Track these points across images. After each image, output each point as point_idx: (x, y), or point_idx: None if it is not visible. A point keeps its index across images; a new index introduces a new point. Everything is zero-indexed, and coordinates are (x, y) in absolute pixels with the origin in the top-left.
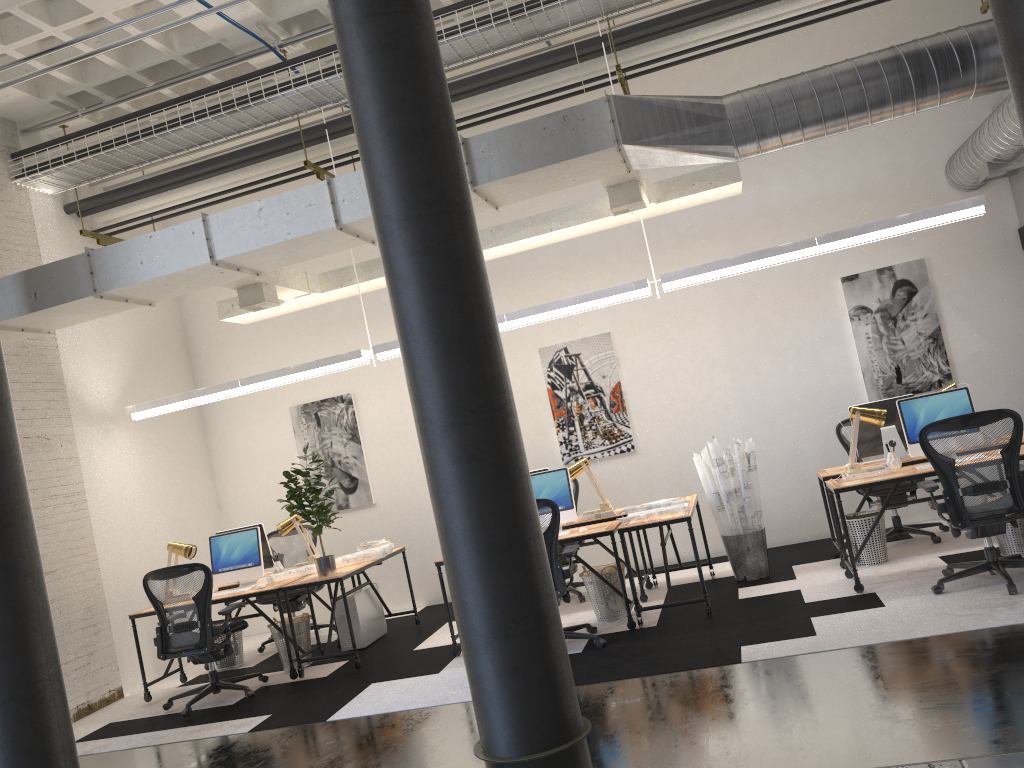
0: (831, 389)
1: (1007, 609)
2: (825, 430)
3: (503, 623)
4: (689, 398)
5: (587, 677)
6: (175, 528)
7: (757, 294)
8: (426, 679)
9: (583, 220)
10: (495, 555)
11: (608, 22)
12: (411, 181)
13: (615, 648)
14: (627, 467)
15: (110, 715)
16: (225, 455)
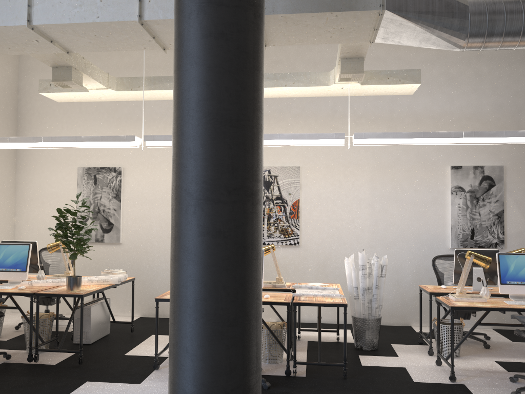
0: (429, 233)
1: None
2: (420, 258)
3: (214, 392)
4: (340, 219)
5: None
6: None
7: (397, 164)
8: (129, 388)
9: (309, 84)
10: (220, 327)
11: None
12: None
13: (277, 392)
14: (291, 255)
15: None
16: (26, 189)
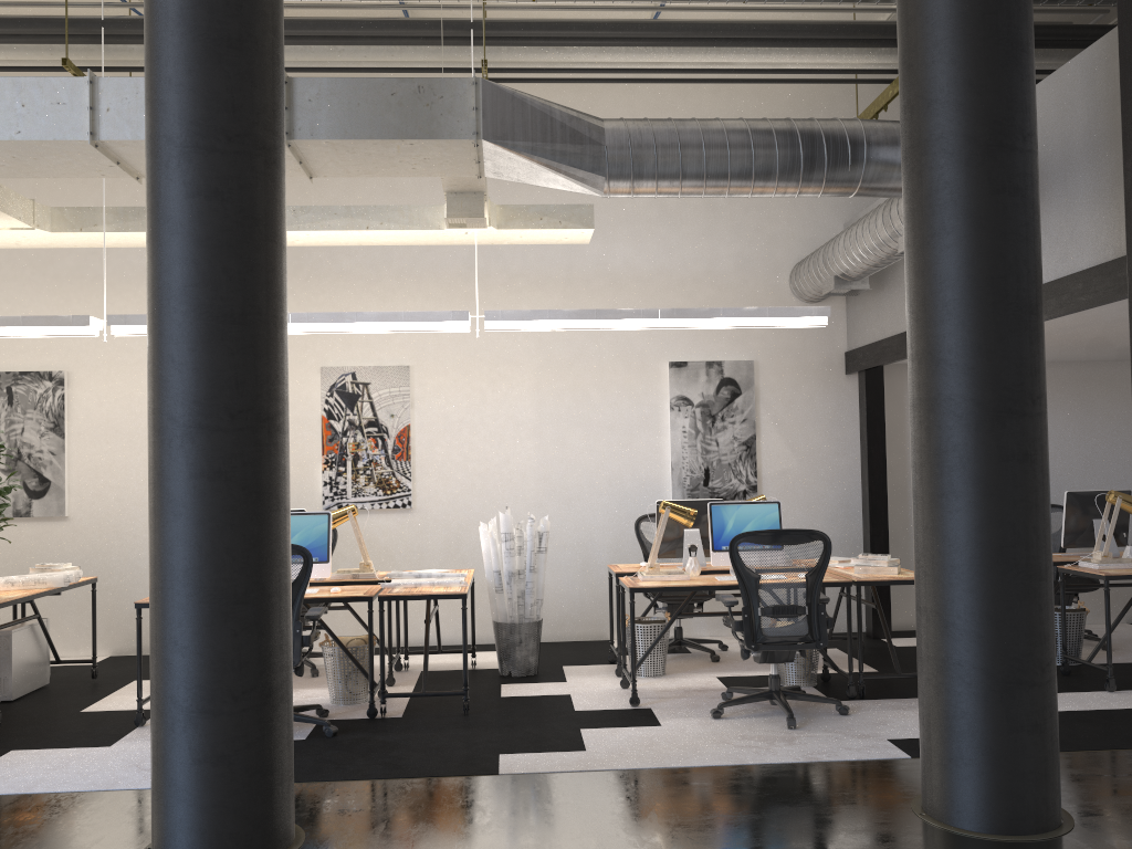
0: (637, 479)
1: (786, 744)
2: (622, 522)
3: (216, 695)
4: (484, 459)
5: (308, 773)
6: None
7: (580, 360)
8: (91, 753)
9: (408, 226)
10: (224, 605)
11: (483, 8)
12: (210, 100)
13: (348, 739)
14: (398, 525)
15: None
16: None
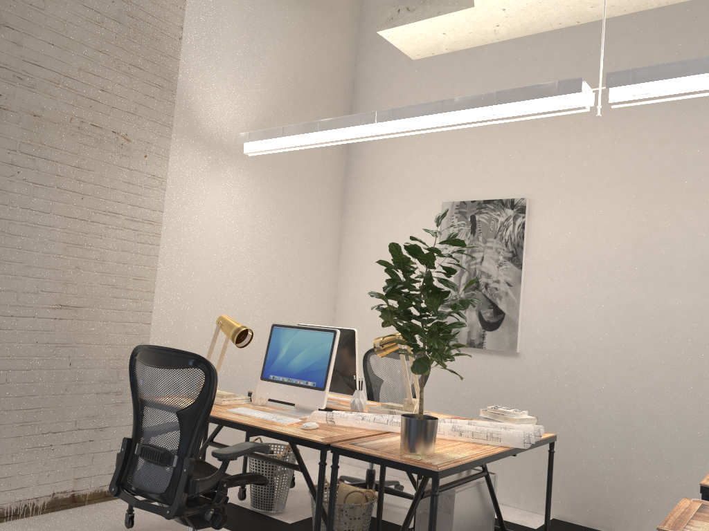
0: None
1: None
2: None
3: None
4: None
5: None
6: (272, 308)
7: None
8: None
9: None
10: None
11: None
12: None
13: None
14: None
15: (76, 527)
16: (356, 244)
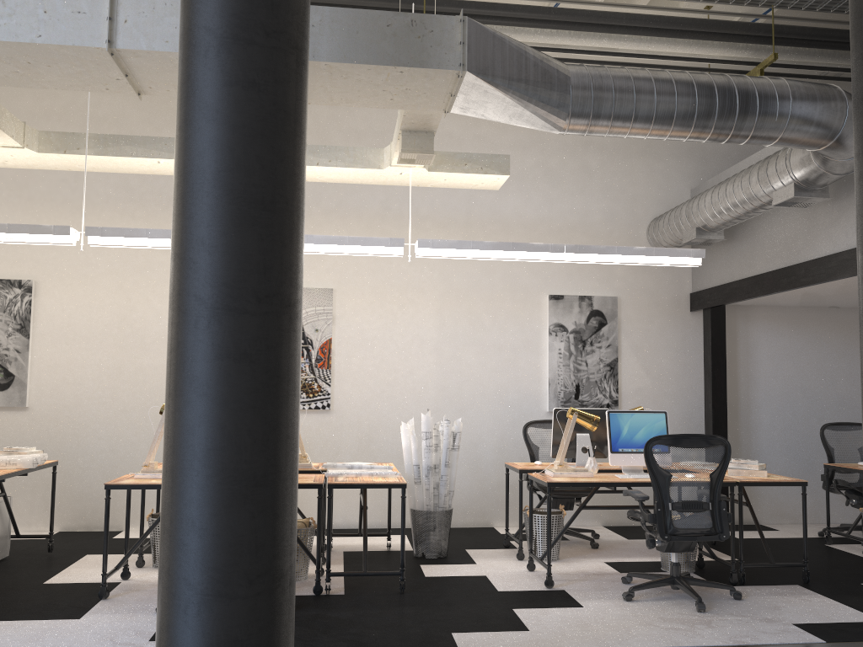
0: (519, 391)
1: (706, 627)
2: (506, 427)
3: (232, 579)
4: (393, 370)
5: None
6: None
7: (476, 290)
8: (63, 625)
9: (353, 165)
10: (243, 487)
11: None
12: None
13: (304, 615)
14: (318, 424)
15: None
16: None
